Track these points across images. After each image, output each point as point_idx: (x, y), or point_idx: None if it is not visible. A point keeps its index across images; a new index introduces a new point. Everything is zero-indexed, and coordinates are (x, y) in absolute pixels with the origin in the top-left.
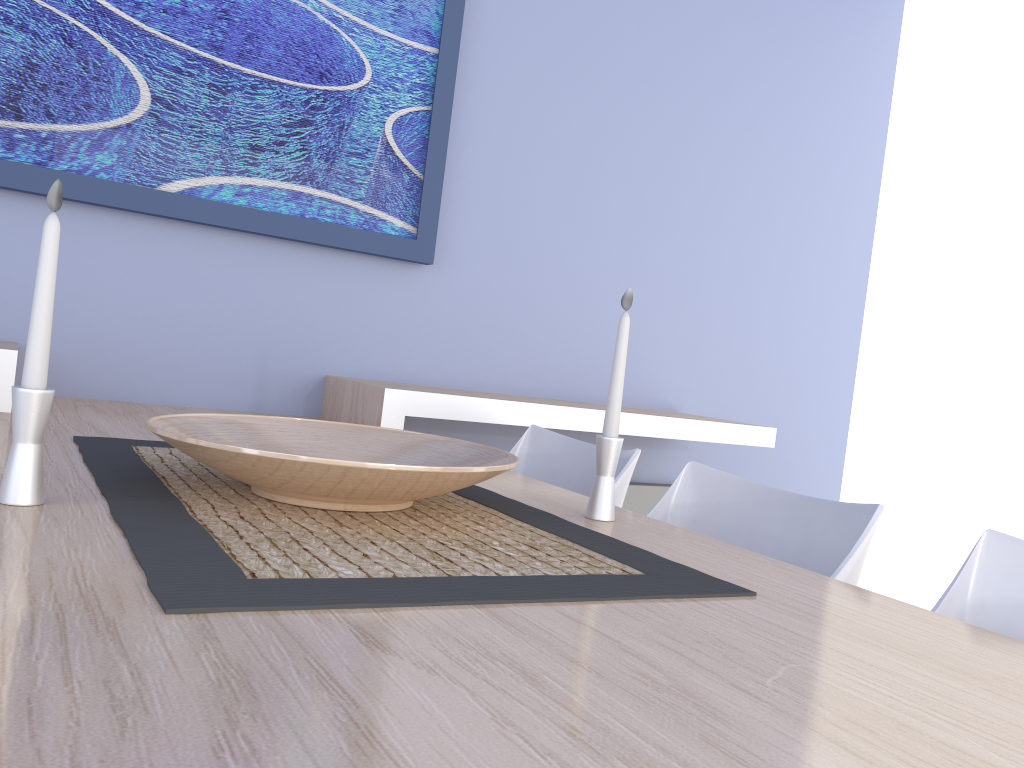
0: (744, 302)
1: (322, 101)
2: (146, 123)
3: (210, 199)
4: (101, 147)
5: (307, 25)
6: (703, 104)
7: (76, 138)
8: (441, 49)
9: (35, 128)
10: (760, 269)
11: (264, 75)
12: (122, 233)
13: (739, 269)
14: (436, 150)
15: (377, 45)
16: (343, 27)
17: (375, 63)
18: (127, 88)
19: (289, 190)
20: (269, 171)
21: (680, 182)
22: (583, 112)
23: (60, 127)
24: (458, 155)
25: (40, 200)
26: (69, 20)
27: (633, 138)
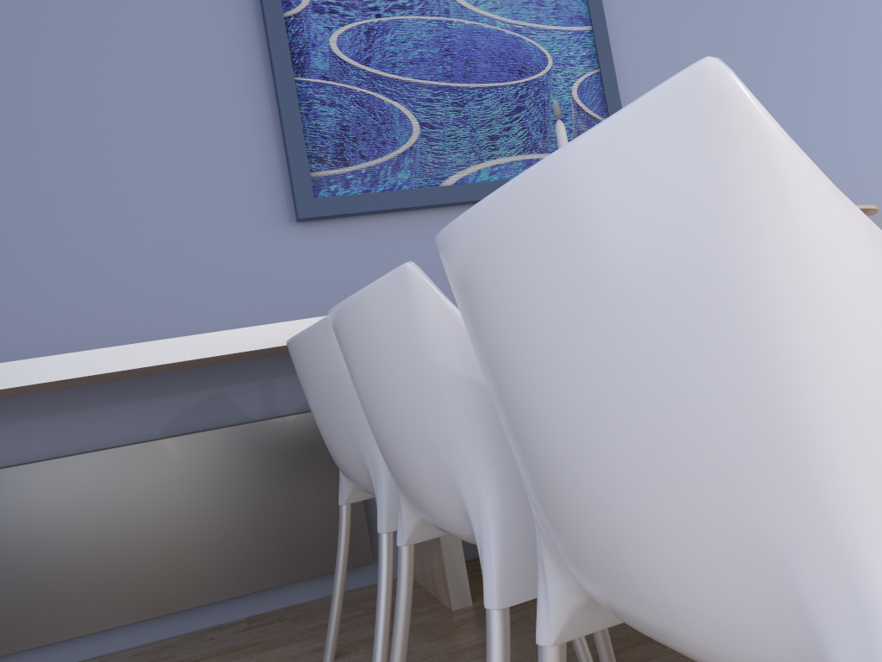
0: (878, 145)
1: (525, 90)
2: (421, 143)
3: (475, 182)
4: (399, 168)
5: (500, 40)
6: (792, 0)
7: (383, 167)
8: (593, 25)
9: (357, 168)
10: (881, 115)
11: (483, 85)
12: (423, 226)
13: (865, 120)
14: (612, 99)
15: (549, 38)
16: (524, 33)
17: (552, 51)
18: (403, 123)
19: (523, 160)
20: (506, 151)
21: (795, 66)
22: (704, 38)
23: (371, 162)
24: (625, 100)
25: (369, 218)
26: (357, 89)
27: (747, 45)
